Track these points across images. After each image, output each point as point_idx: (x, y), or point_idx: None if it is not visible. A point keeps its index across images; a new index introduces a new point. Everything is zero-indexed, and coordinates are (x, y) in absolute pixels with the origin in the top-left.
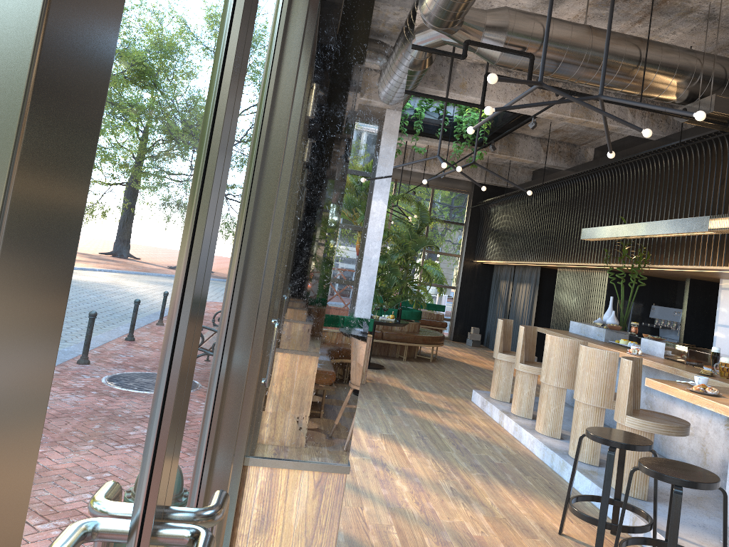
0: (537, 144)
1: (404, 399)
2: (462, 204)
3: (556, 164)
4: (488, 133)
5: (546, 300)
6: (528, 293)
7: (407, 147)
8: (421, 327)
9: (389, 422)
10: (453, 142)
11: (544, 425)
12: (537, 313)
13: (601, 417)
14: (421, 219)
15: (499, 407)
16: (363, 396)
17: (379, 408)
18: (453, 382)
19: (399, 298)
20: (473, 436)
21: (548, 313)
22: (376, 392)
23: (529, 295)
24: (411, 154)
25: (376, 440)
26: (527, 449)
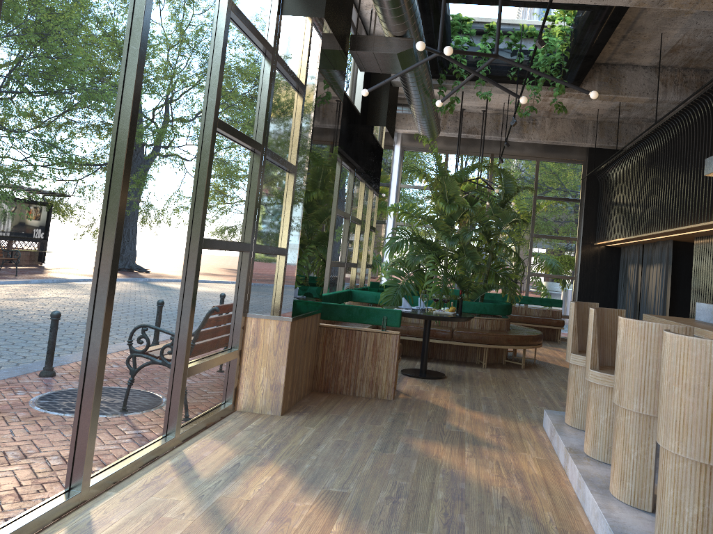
0: (651, 76)
1: (432, 424)
2: (575, 177)
3: (681, 99)
4: (567, 56)
5: (685, 284)
6: (660, 276)
7: (498, 112)
8: (533, 327)
9: (366, 465)
10: (530, 81)
11: (621, 483)
12: (674, 302)
13: (712, 486)
14: (504, 188)
15: (567, 441)
16: (369, 419)
17: (374, 440)
18: (534, 397)
19: (482, 289)
20: (499, 495)
21: (690, 302)
22: (396, 413)
23: (661, 280)
24: (504, 120)
25: (301, 505)
26: (588, 528)
